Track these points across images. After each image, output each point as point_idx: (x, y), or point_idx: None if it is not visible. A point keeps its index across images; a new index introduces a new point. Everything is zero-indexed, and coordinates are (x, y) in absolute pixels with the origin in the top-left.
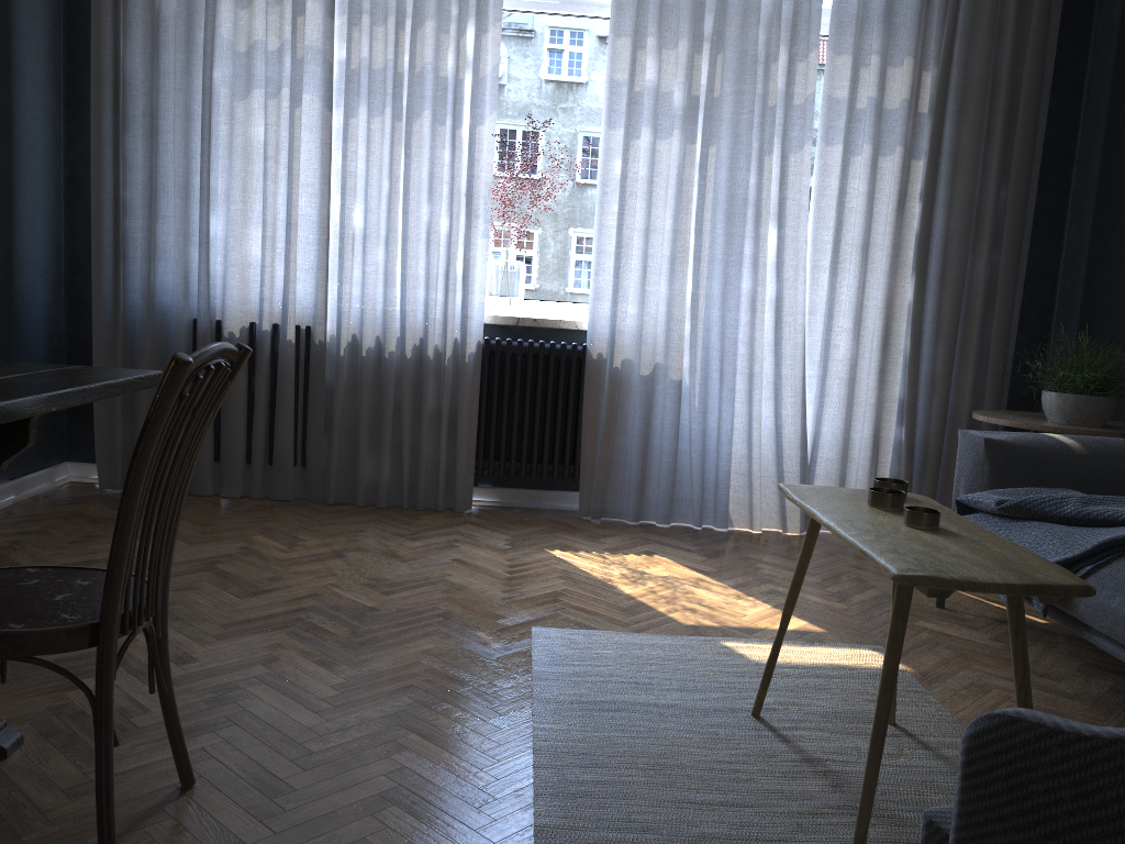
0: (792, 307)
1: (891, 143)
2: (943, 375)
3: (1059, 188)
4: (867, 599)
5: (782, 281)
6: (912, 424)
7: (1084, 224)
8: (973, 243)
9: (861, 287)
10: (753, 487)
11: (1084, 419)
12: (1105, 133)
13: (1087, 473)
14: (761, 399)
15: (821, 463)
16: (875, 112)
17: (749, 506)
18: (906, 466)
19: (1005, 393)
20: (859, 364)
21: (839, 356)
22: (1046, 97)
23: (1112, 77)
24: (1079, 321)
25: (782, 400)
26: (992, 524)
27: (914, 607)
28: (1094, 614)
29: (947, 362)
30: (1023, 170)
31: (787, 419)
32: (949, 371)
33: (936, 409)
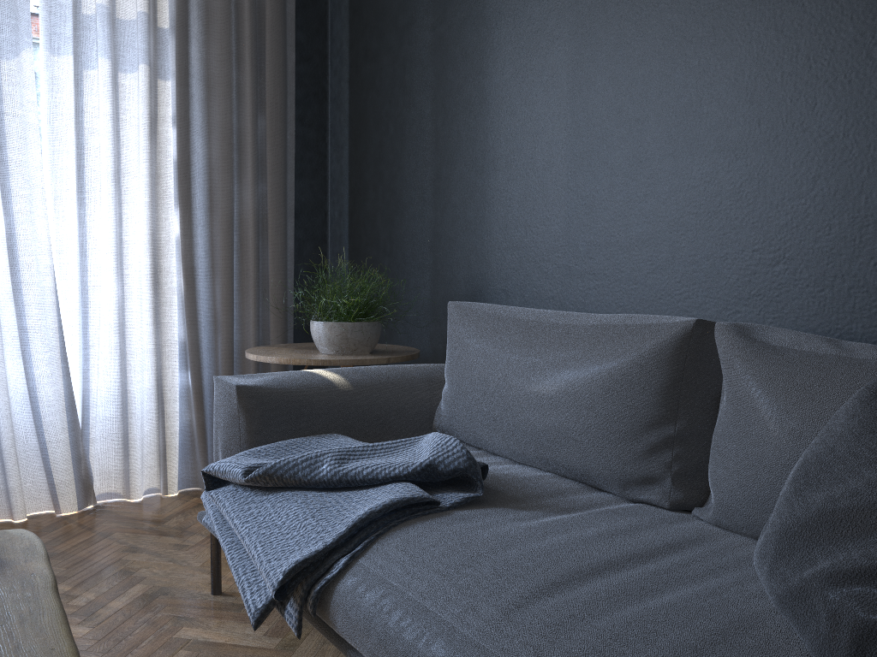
0: (31, 245)
1: (132, 58)
2: (224, 312)
3: (318, 123)
4: (124, 606)
5: (12, 214)
6: (197, 367)
7: (343, 157)
8: (239, 173)
9: (119, 220)
10: (6, 467)
11: (353, 347)
12: (350, 69)
13: (353, 410)
14: (5, 359)
15: (98, 423)
16: (109, 22)
17: (6, 490)
18: (198, 413)
19: (291, 325)
20: (128, 307)
21: (104, 300)
22: (292, 28)
23: (349, 16)
24: (349, 249)
25: (33, 358)
26: (243, 501)
27: (184, 602)
28: (354, 635)
29: (227, 297)
30: (278, 99)
31: (42, 379)
32: (230, 308)
33: (222, 348)
